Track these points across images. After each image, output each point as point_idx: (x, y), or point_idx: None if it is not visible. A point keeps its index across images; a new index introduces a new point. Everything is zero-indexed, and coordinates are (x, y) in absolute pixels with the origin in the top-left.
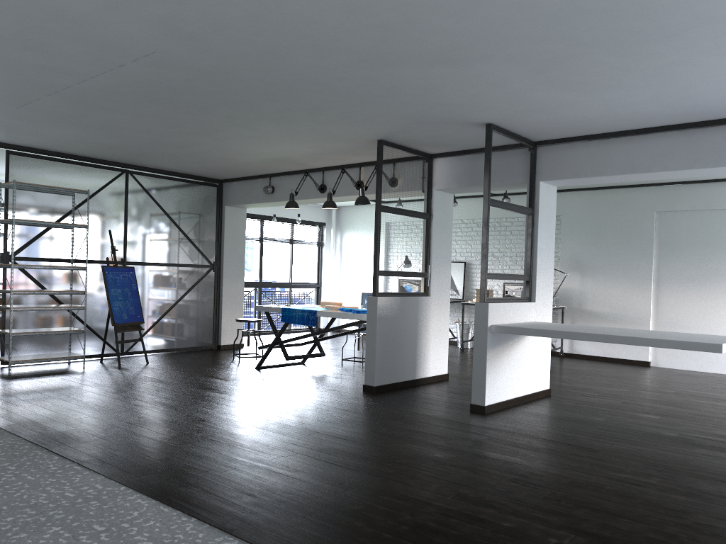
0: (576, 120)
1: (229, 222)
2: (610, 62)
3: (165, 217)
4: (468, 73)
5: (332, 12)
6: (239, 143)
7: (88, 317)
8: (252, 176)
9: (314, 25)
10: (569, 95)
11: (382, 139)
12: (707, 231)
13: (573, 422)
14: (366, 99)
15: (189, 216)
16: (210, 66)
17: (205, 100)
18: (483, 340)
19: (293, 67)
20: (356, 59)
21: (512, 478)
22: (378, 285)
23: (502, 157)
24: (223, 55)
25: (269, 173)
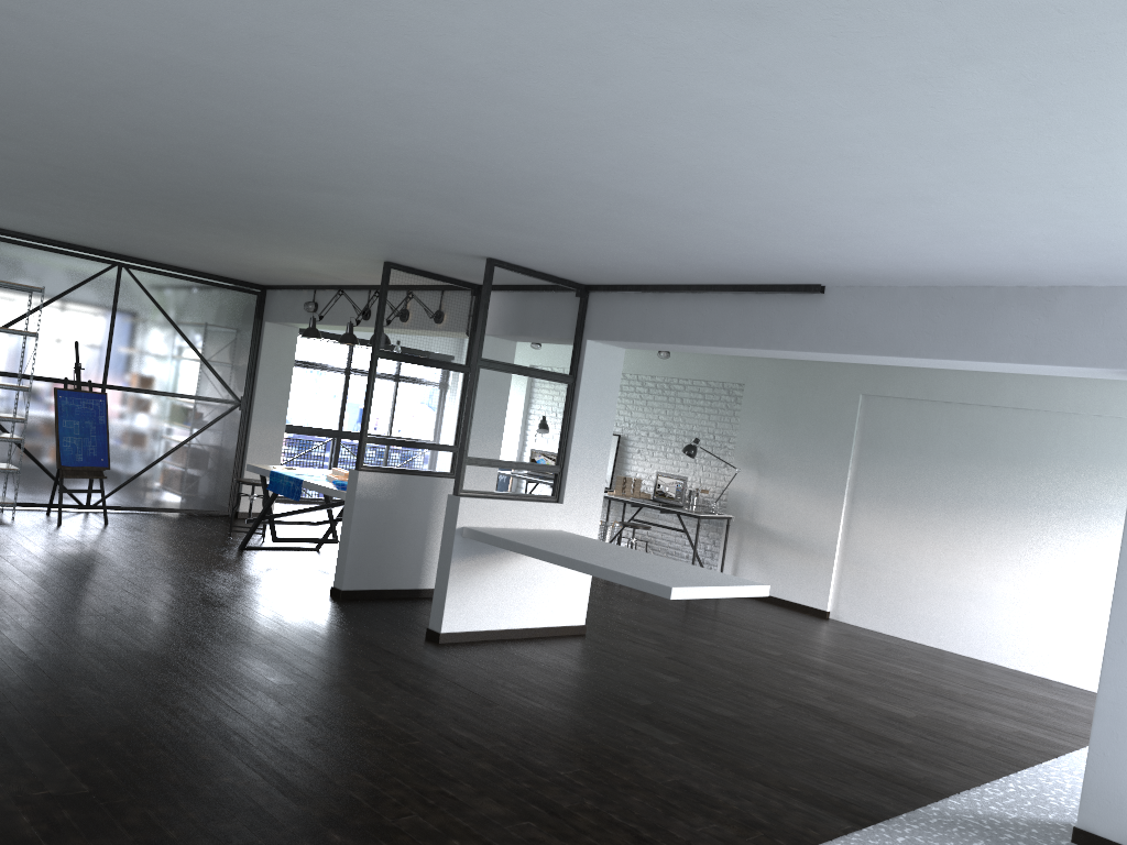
0: (594, 266)
1: (269, 345)
2: (518, 209)
3: (172, 330)
4: (371, 202)
5: (120, 130)
6: (223, 246)
7: (42, 453)
8: (296, 285)
9: (120, 139)
10: (535, 238)
11: (390, 261)
12: (923, 432)
13: (538, 669)
14: (297, 216)
15: (210, 331)
16: (67, 165)
17: (112, 197)
18: (450, 545)
19: (161, 176)
20: (220, 176)
21: (315, 716)
22: (366, 455)
23: (553, 301)
24: (66, 157)
25: (313, 284)
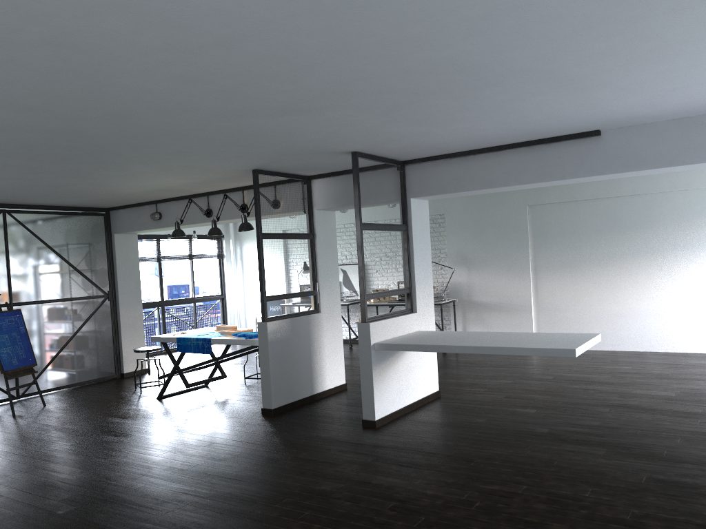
0: (434, 144)
1: (120, 250)
2: (447, 104)
3: (51, 253)
4: (320, 118)
5: (167, 83)
6: (115, 181)
7: None
8: (138, 203)
9: (153, 93)
10: (420, 128)
11: (257, 169)
12: (574, 221)
13: (457, 427)
14: (228, 142)
15: (77, 248)
16: (60, 128)
17: (66, 152)
18: (368, 358)
19: (146, 124)
20: (207, 115)
21: (391, 506)
22: (267, 310)
23: (374, 176)
24: (70, 119)
25: (155, 199)
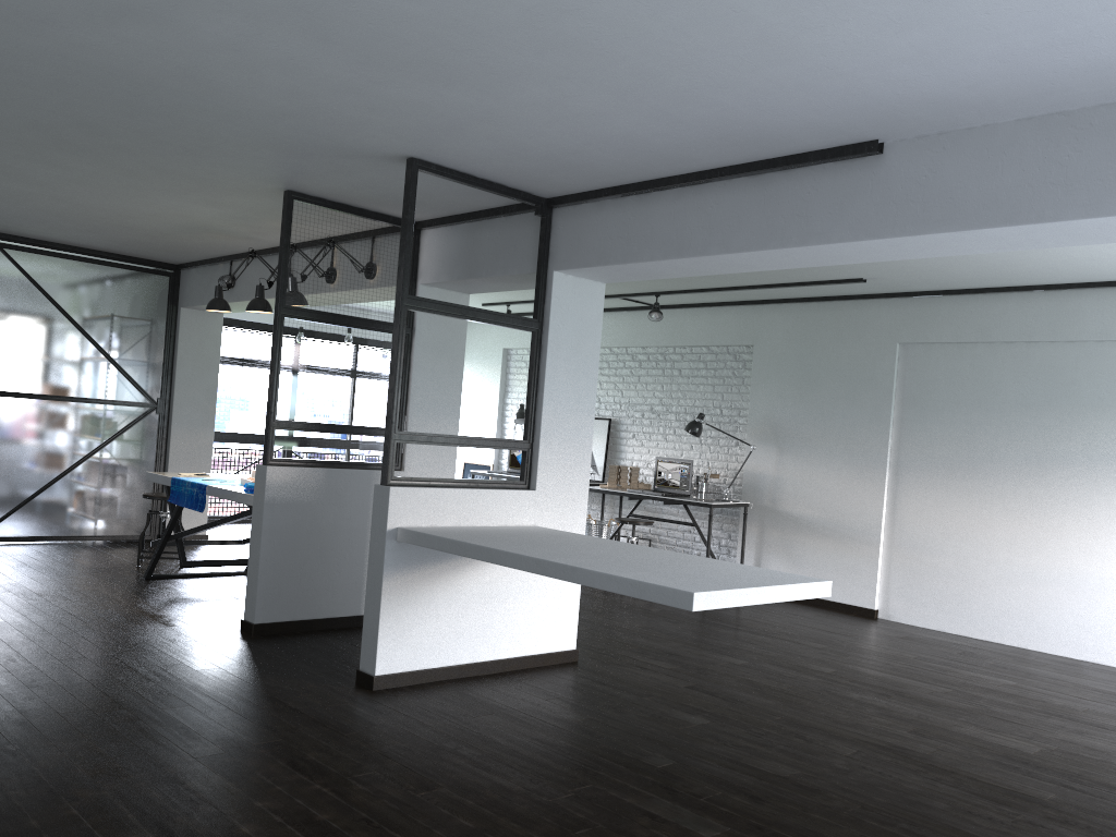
0: (552, 153)
1: (188, 335)
2: (414, 12)
3: (65, 322)
4: (203, 40)
5: None
6: (86, 194)
7: None
8: (210, 258)
9: None
10: (459, 95)
11: (292, 190)
12: (981, 382)
13: (510, 720)
14: (128, 102)
15: (112, 321)
16: None
17: None
18: (380, 554)
19: None
20: None
21: None
22: (276, 445)
23: (507, 227)
24: None
25: (227, 253)
